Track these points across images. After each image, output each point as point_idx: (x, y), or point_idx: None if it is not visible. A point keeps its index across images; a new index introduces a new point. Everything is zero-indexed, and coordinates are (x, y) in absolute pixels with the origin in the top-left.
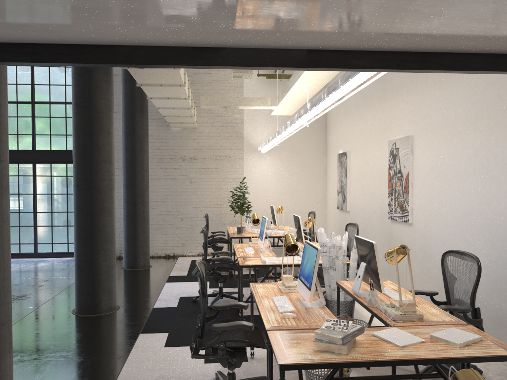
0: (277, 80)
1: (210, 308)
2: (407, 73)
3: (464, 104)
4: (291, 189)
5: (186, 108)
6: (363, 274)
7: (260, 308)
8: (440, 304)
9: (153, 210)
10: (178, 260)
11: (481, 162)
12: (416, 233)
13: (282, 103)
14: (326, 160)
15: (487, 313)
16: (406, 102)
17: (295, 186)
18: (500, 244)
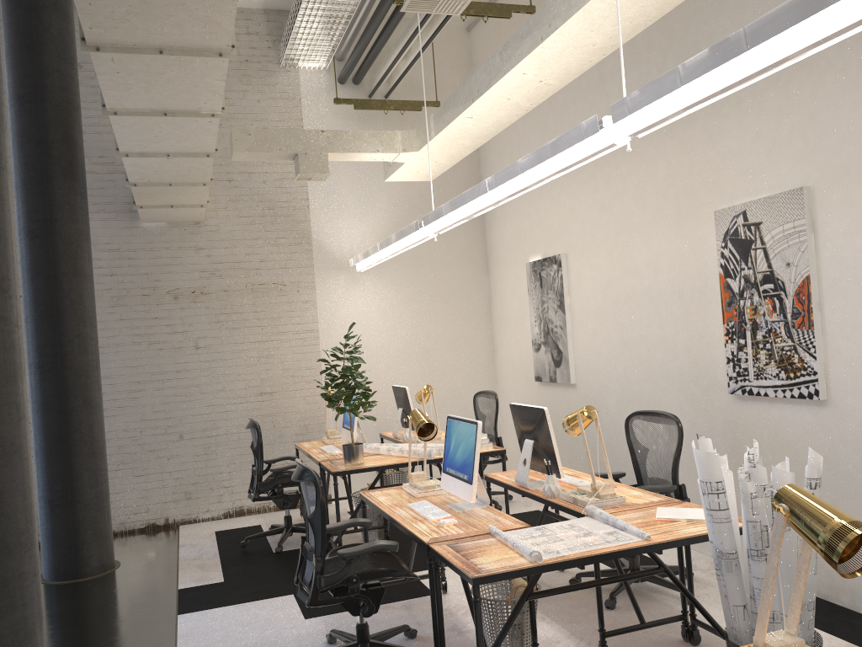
0: (375, 114)
1: None
2: None
3: None
4: (422, 348)
5: (203, 153)
6: None
7: None
8: None
9: (109, 421)
10: (183, 534)
11: None
12: (846, 423)
13: (437, 140)
14: (488, 280)
15: None
16: (776, 110)
17: (431, 339)
18: None
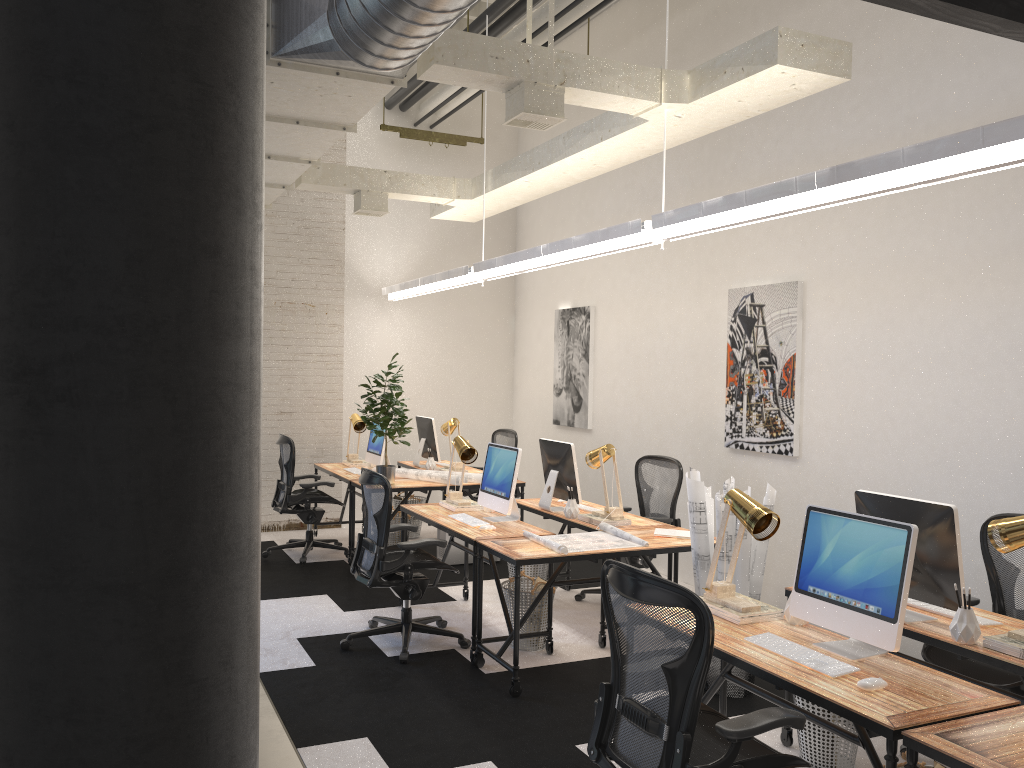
0: (418, 143)
1: (402, 663)
2: (788, 157)
3: (964, 227)
4: (443, 382)
5: (279, 184)
6: None
7: (769, 669)
8: None
9: None
10: None
11: (1012, 341)
12: (810, 476)
13: (492, 193)
14: (514, 321)
15: None
16: None
17: (453, 374)
18: None
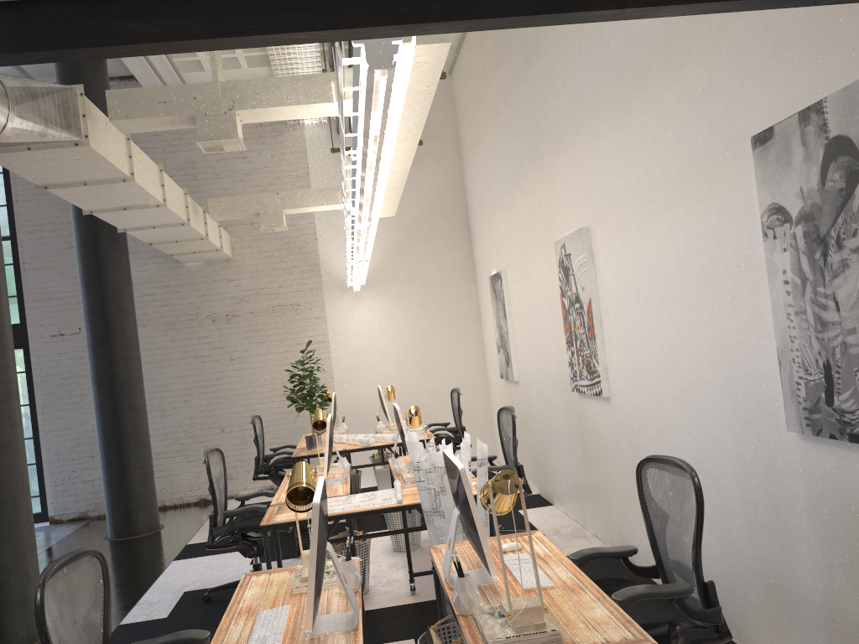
0: None
1: None
2: (566, 110)
3: (658, 152)
4: (419, 351)
5: (179, 223)
6: (455, 537)
7: None
8: (646, 572)
9: (167, 419)
10: None
11: (700, 264)
12: (618, 415)
13: None
14: (477, 290)
15: (753, 576)
16: (572, 164)
17: (426, 344)
18: (755, 429)
